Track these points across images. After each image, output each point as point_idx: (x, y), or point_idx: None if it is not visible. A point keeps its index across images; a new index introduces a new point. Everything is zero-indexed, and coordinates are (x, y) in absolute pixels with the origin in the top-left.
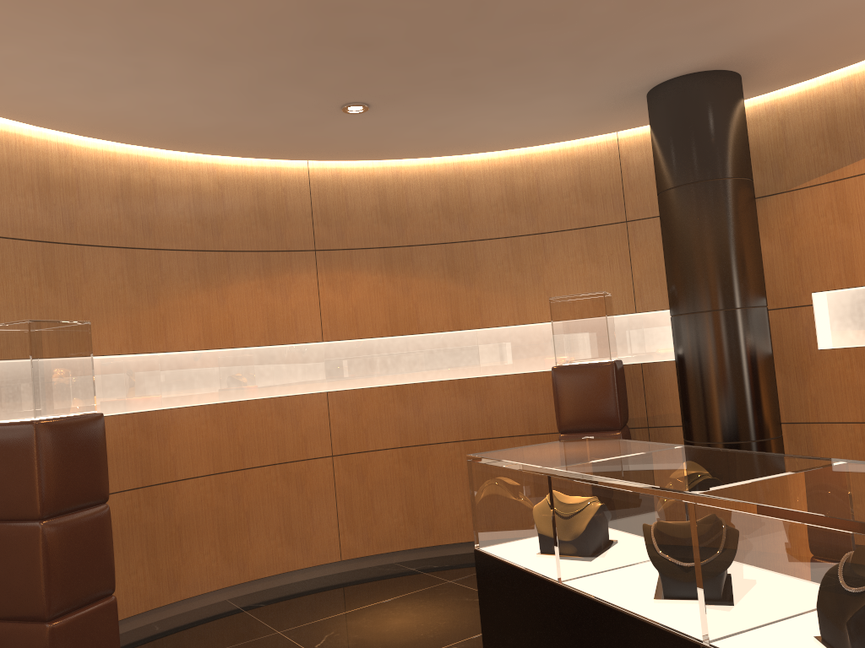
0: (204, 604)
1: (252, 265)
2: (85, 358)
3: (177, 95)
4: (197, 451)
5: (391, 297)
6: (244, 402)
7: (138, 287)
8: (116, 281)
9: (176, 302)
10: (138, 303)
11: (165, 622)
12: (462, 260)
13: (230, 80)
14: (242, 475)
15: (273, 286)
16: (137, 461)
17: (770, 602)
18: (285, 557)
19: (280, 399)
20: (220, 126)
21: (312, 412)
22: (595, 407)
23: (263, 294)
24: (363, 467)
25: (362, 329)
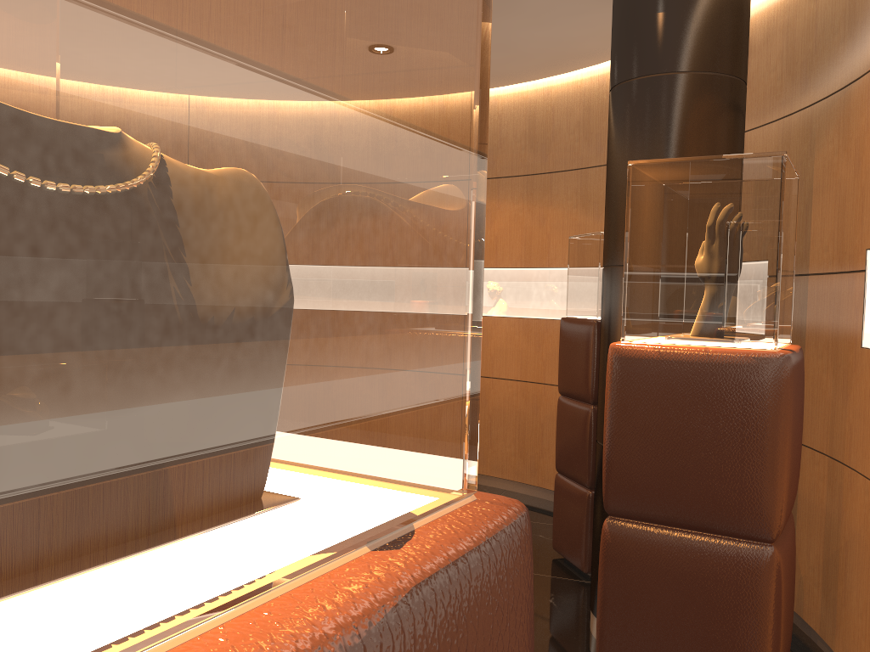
0: None
1: None
2: None
3: None
4: None
5: (528, 227)
6: None
7: None
8: None
9: None
10: None
11: None
12: (594, 187)
13: None
14: None
15: None
16: None
17: None
18: None
19: None
20: None
21: None
22: (577, 372)
23: None
24: (486, 391)
25: (500, 258)
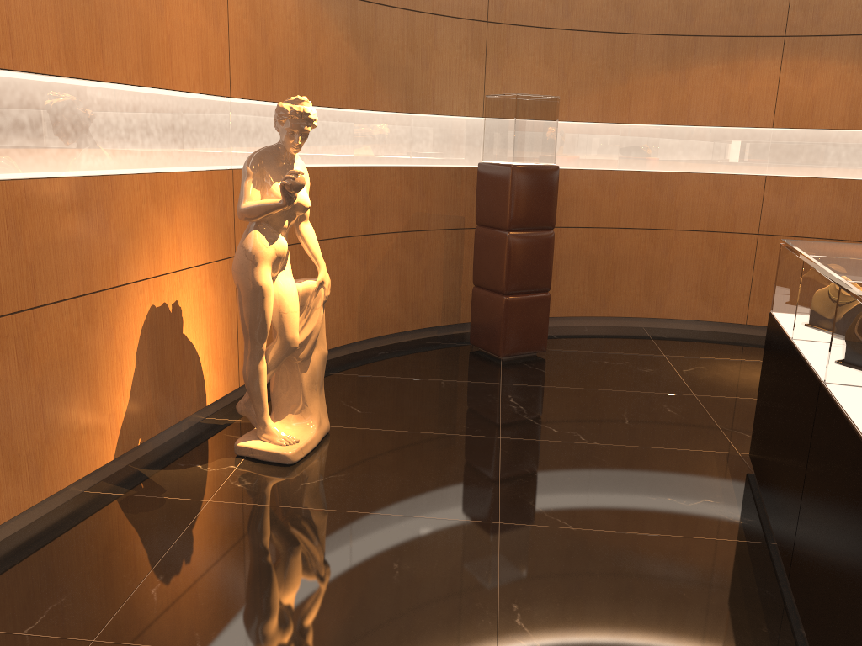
0: (625, 325)
1: (718, 50)
2: (552, 124)
3: None
4: (638, 208)
5: (857, 89)
6: (686, 174)
7: (613, 67)
8: (597, 61)
9: (643, 81)
10: (611, 80)
11: (593, 328)
12: None
13: None
14: (672, 234)
15: (734, 71)
16: (591, 207)
17: (845, 356)
18: (696, 308)
19: (719, 176)
20: None
21: (747, 192)
22: None
23: (723, 78)
24: None
25: (817, 119)
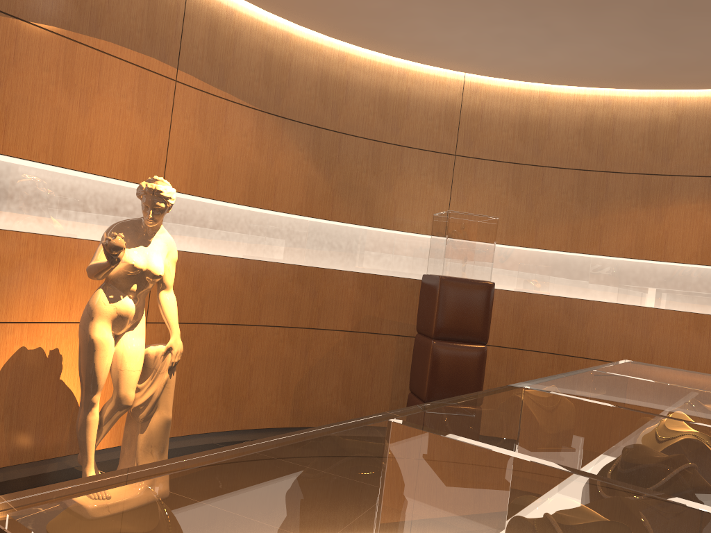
0: None
1: (697, 189)
2: (488, 242)
3: (593, 43)
4: (609, 340)
5: None
6: (662, 311)
7: (583, 201)
8: (566, 195)
9: (615, 216)
10: (581, 213)
11: None
12: None
13: (622, 22)
14: None
15: None
16: (556, 333)
17: None
18: None
19: (701, 316)
20: (652, 63)
21: None
22: None
23: (703, 217)
24: None
25: None
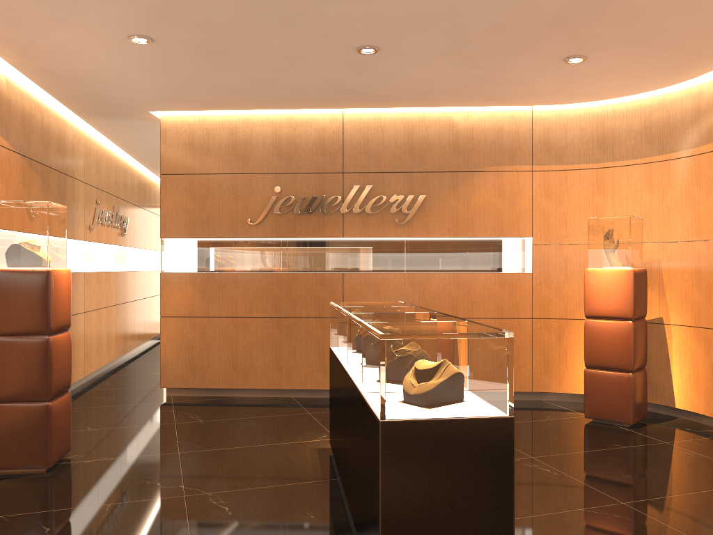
0: None
1: None
2: None
3: None
4: None
5: None
6: None
7: None
8: None
9: None
10: None
11: None
12: None
13: None
14: None
15: None
16: None
17: None
18: None
19: None
20: None
21: None
22: None
23: None
24: None
25: None
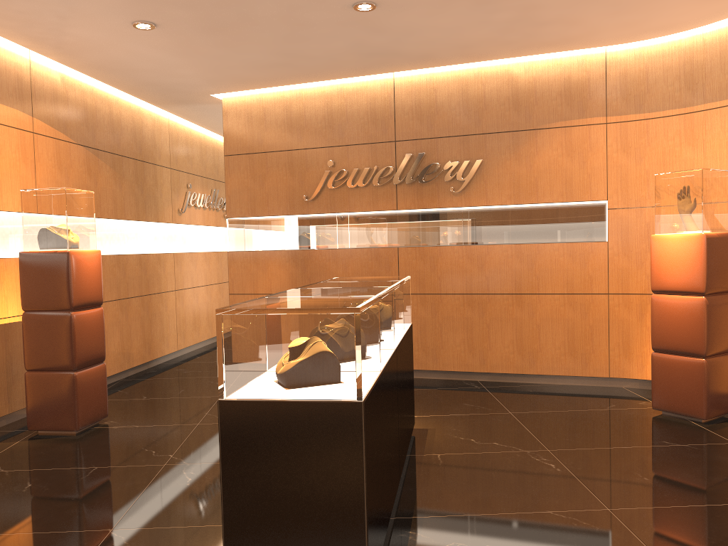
0: None
1: None
2: None
3: None
4: None
5: None
6: None
7: None
8: None
9: None
10: None
11: None
12: None
13: None
14: None
15: None
16: None
17: (398, 317)
18: None
19: None
20: None
21: None
22: None
23: None
24: None
25: None
